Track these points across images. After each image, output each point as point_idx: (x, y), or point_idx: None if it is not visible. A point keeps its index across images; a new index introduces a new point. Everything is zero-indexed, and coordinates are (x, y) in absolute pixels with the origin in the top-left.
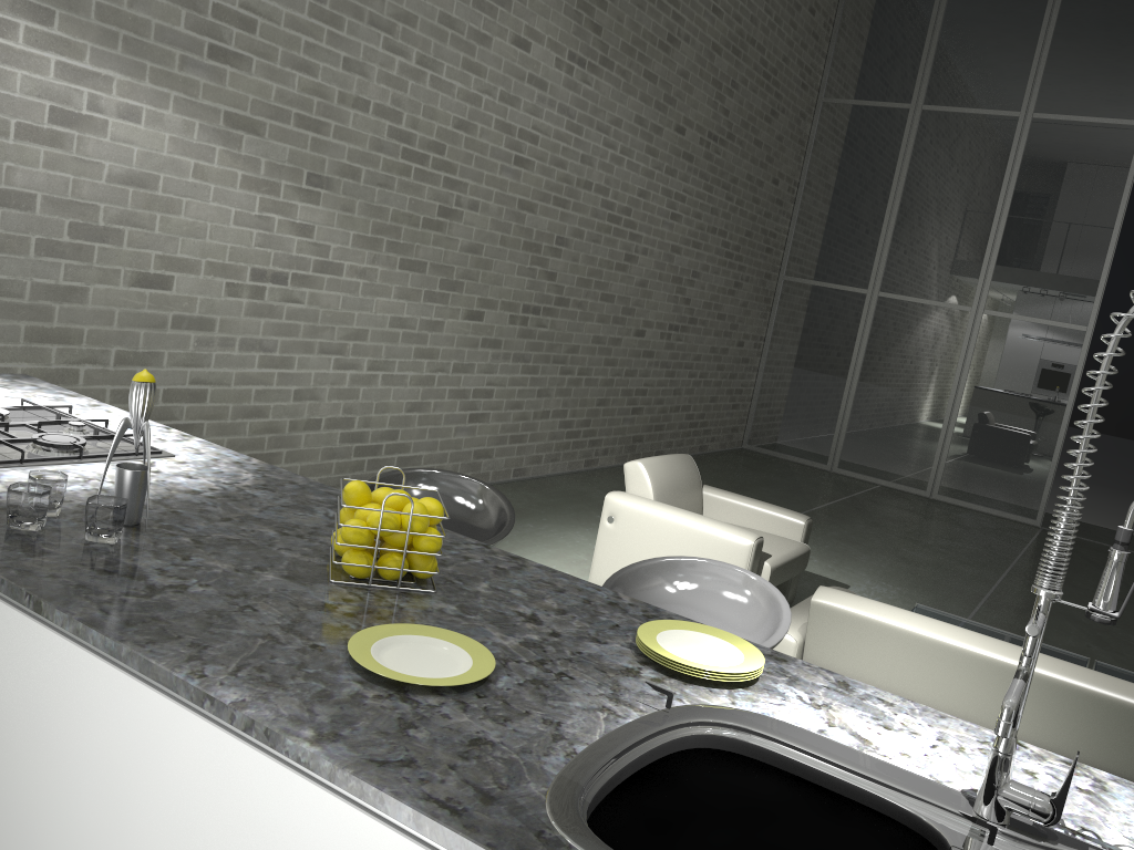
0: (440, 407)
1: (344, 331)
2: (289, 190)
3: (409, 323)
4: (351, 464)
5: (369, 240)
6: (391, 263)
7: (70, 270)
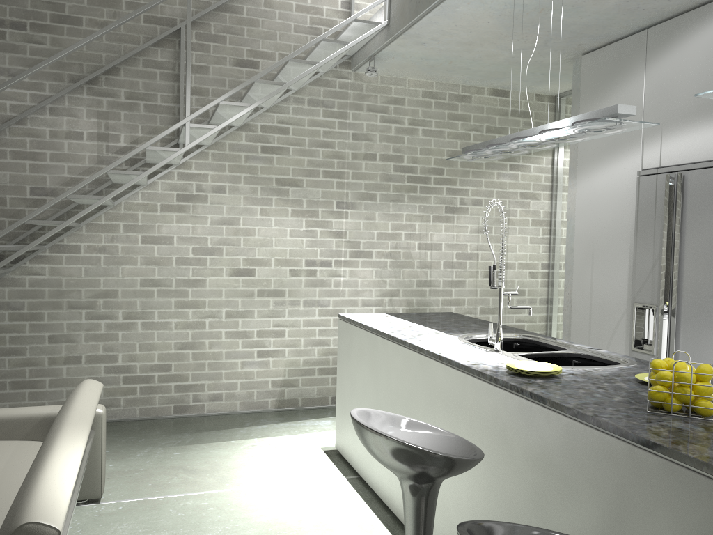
0: None
1: None
2: None
3: None
4: None
5: None
6: None
7: None
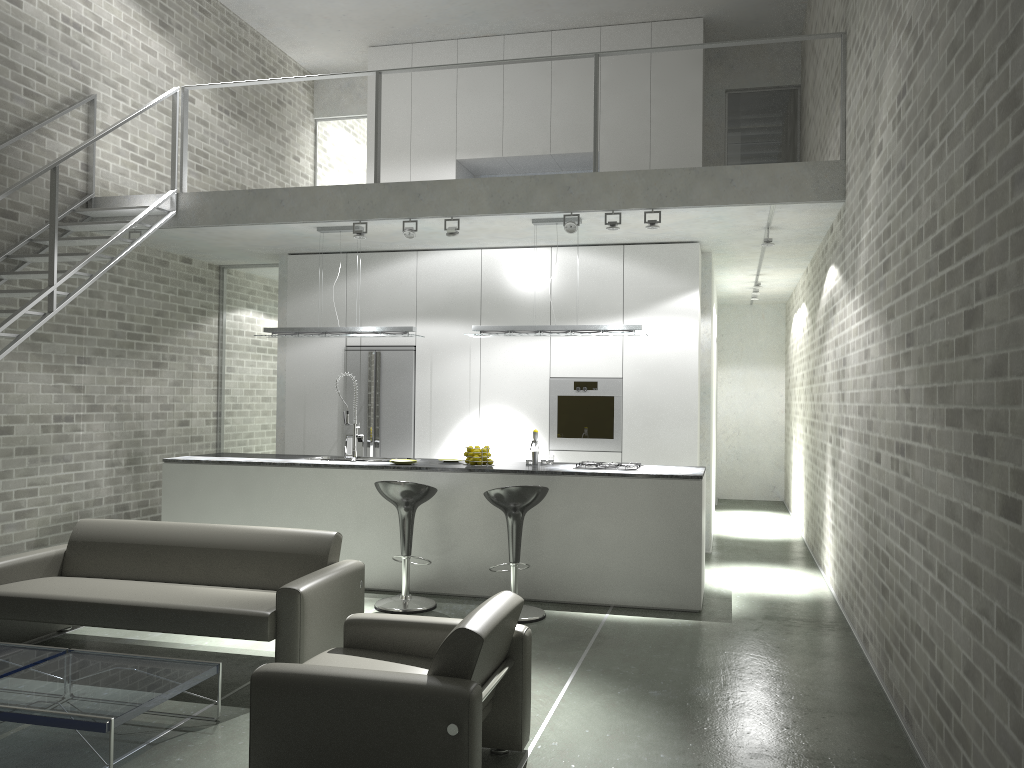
0: (990, 696)
1: (925, 514)
2: (902, 358)
3: (956, 512)
4: (936, 718)
5: (930, 392)
6: (941, 419)
7: (867, 452)
